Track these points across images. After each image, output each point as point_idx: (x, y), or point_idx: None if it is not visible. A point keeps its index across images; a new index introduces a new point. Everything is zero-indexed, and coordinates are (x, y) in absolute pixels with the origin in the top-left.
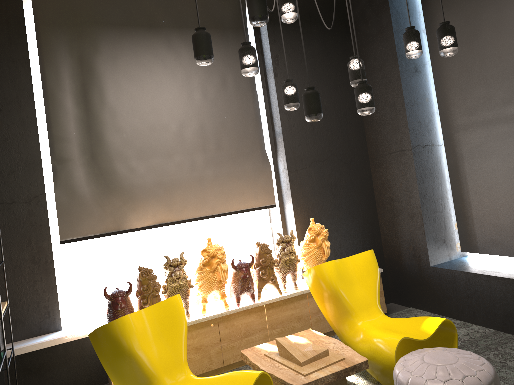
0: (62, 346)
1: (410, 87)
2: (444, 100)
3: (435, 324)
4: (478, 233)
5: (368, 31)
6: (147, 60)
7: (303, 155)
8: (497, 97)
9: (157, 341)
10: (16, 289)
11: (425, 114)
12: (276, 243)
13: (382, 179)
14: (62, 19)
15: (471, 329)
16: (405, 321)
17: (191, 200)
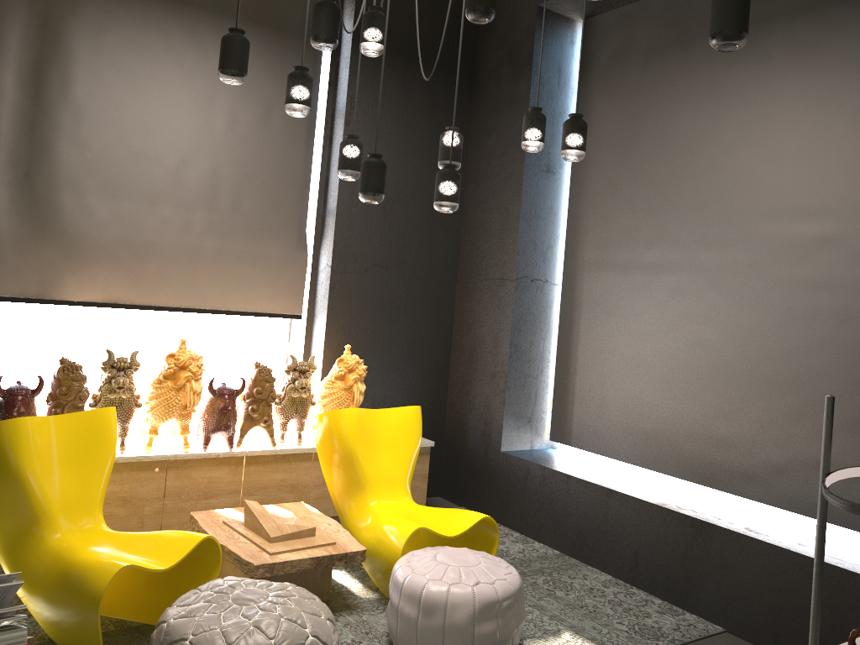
0: None
1: (534, 191)
2: (577, 222)
3: (472, 520)
4: (575, 418)
5: (497, 96)
6: (153, 48)
7: (360, 251)
8: (640, 235)
9: (63, 467)
10: None
11: (546, 234)
12: (286, 371)
13: (467, 315)
14: None
15: (530, 546)
16: (435, 511)
17: (171, 279)
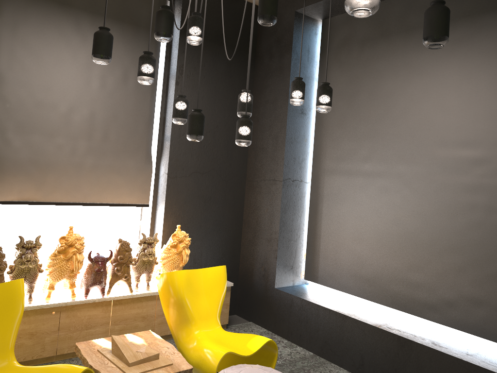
0: None
1: (294, 126)
2: (320, 144)
3: (260, 343)
4: (320, 266)
5: (270, 66)
6: (51, 36)
7: (186, 164)
8: (359, 153)
9: None
10: None
11: (301, 152)
12: (139, 243)
13: (252, 201)
14: None
15: (294, 350)
16: (236, 336)
17: (64, 184)
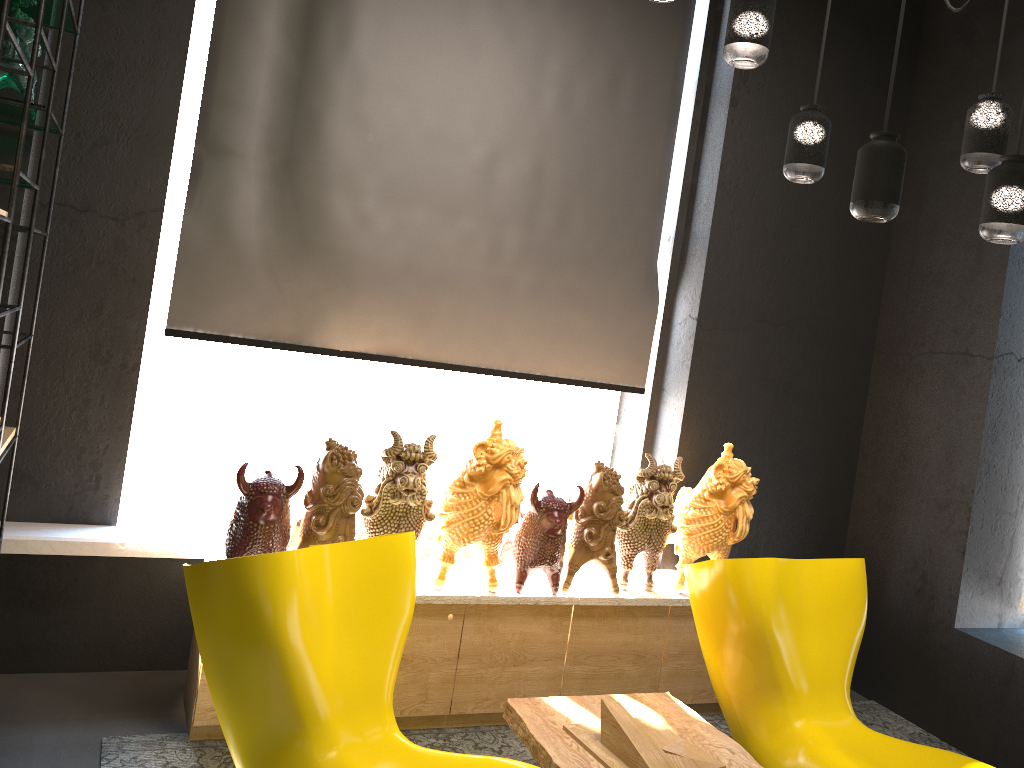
0: (107, 561)
1: None
2: None
3: None
4: None
5: (966, 66)
6: None
7: (739, 299)
8: None
9: (340, 630)
10: (42, 405)
11: None
12: (638, 478)
13: (892, 404)
14: None
15: None
16: (910, 751)
17: (470, 325)
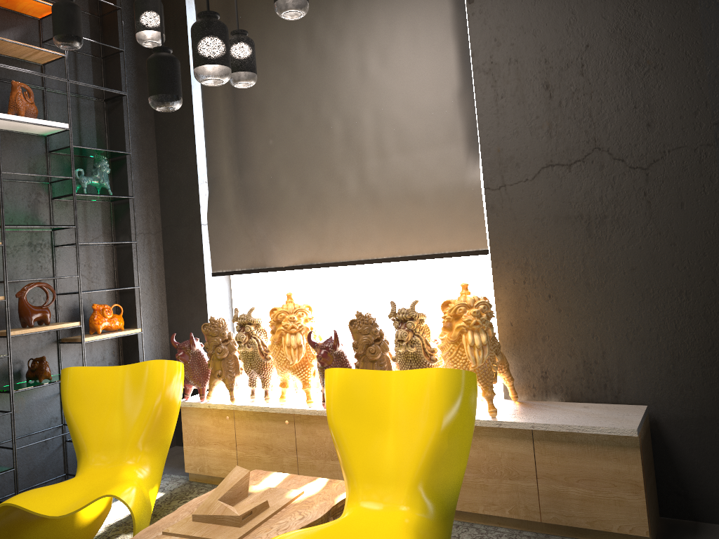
0: None
1: None
2: None
3: None
4: None
5: None
6: (299, 29)
7: (521, 153)
8: None
9: (114, 409)
10: (179, 318)
11: None
12: (393, 320)
13: None
14: (216, 2)
15: None
16: None
17: (348, 234)
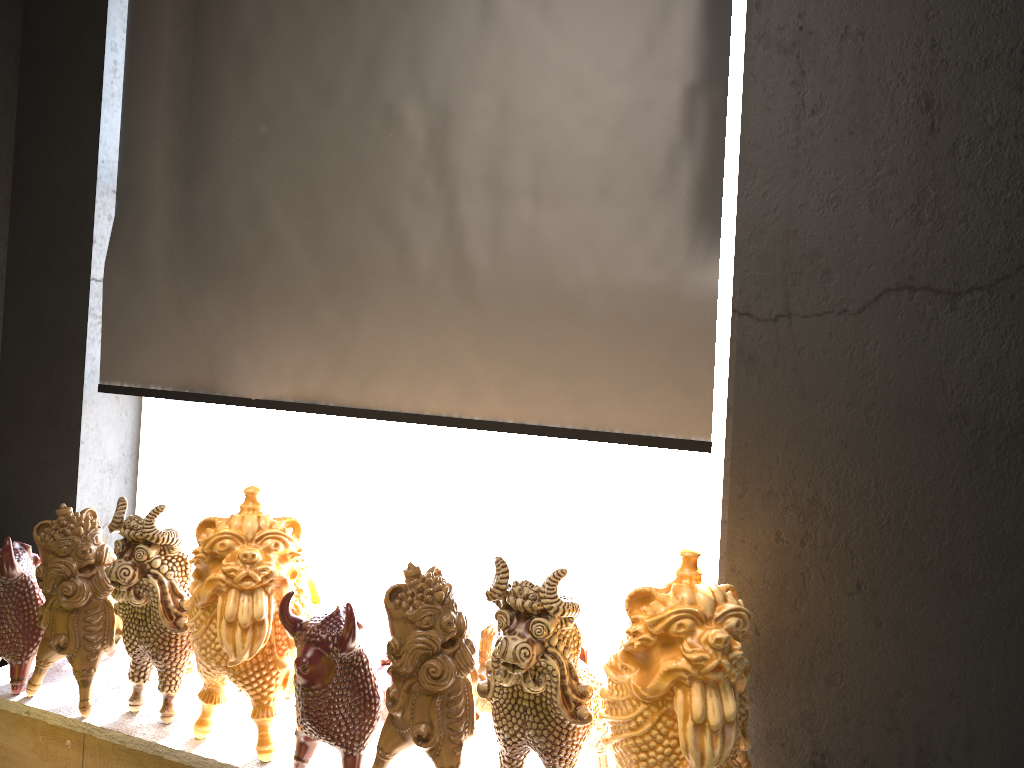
0: None
1: None
2: None
3: None
4: None
5: None
6: None
7: (841, 249)
8: None
9: None
10: (17, 466)
11: None
12: (495, 602)
13: None
14: None
15: None
16: None
17: (403, 354)
